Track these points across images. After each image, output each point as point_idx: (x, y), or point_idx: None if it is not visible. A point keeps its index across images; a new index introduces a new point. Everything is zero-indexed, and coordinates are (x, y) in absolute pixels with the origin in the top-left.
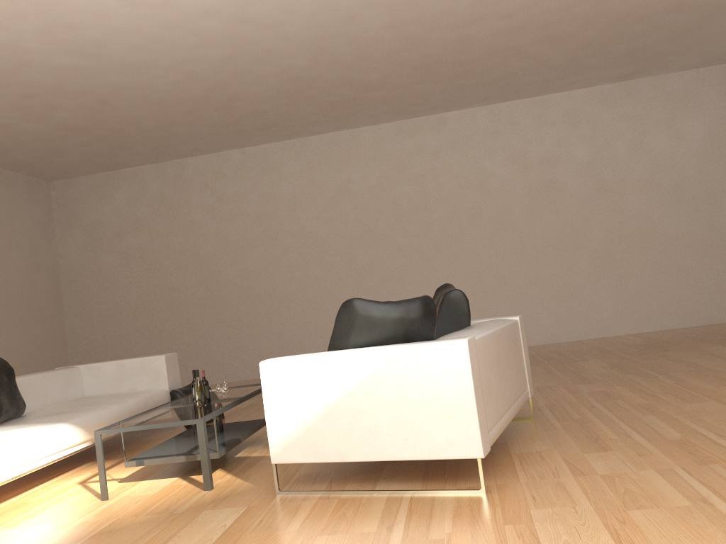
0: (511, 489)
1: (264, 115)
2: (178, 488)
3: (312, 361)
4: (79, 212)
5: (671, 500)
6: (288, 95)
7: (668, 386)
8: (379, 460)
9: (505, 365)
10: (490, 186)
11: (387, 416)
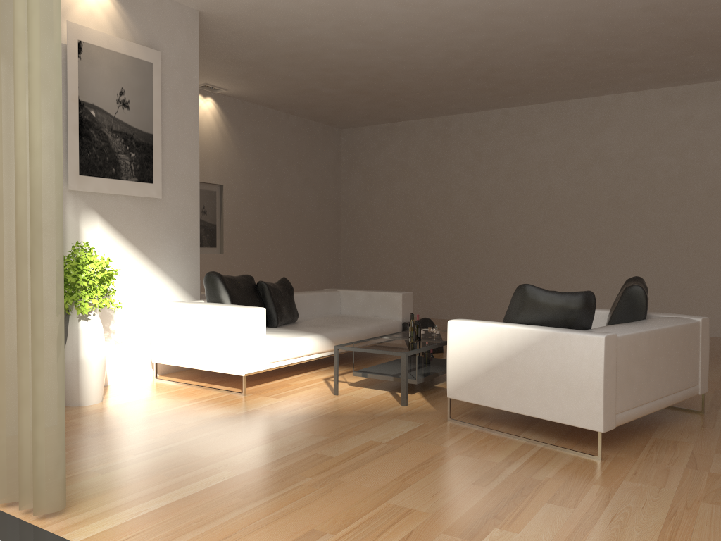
0: (624, 462)
1: (523, 82)
2: (384, 399)
3: (485, 328)
4: (361, 156)
5: None
6: (546, 66)
7: None
8: (523, 414)
9: (661, 361)
10: None
11: (533, 382)
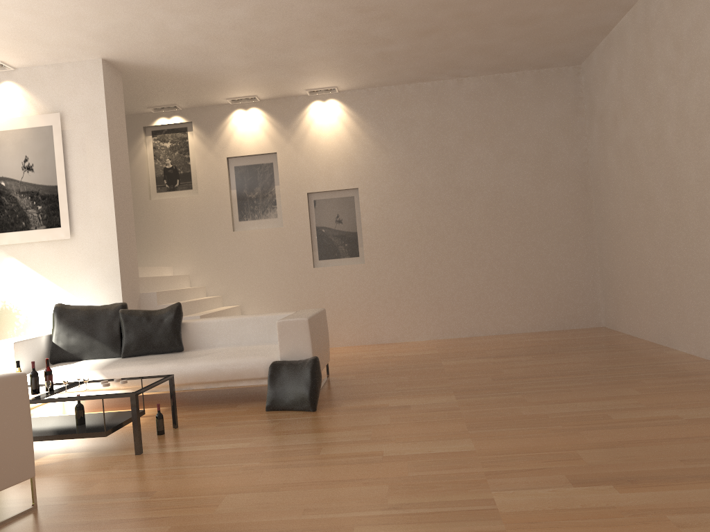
0: None
1: None
2: None
3: None
4: (594, 97)
5: None
6: None
7: None
8: None
9: None
10: None
11: None
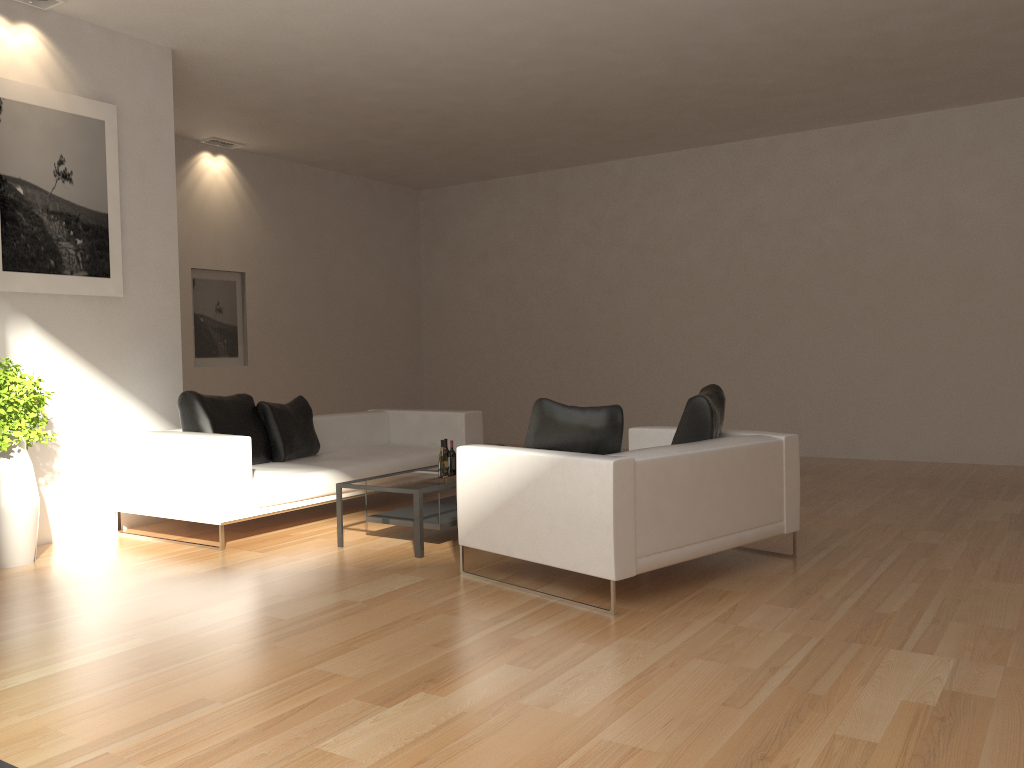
0: (640, 617)
1: (639, 125)
2: (400, 550)
3: (494, 455)
4: (445, 227)
5: (748, 661)
6: (660, 104)
7: (1021, 555)
8: (536, 561)
9: (715, 492)
10: (961, 227)
11: (544, 521)
